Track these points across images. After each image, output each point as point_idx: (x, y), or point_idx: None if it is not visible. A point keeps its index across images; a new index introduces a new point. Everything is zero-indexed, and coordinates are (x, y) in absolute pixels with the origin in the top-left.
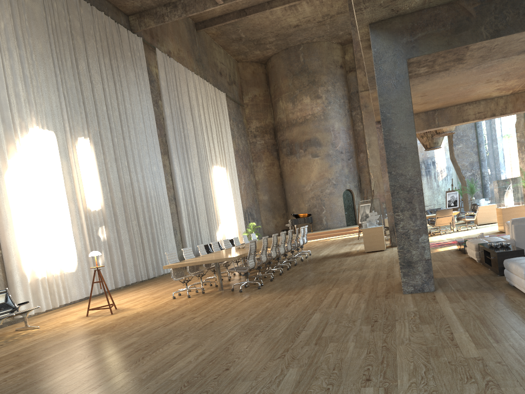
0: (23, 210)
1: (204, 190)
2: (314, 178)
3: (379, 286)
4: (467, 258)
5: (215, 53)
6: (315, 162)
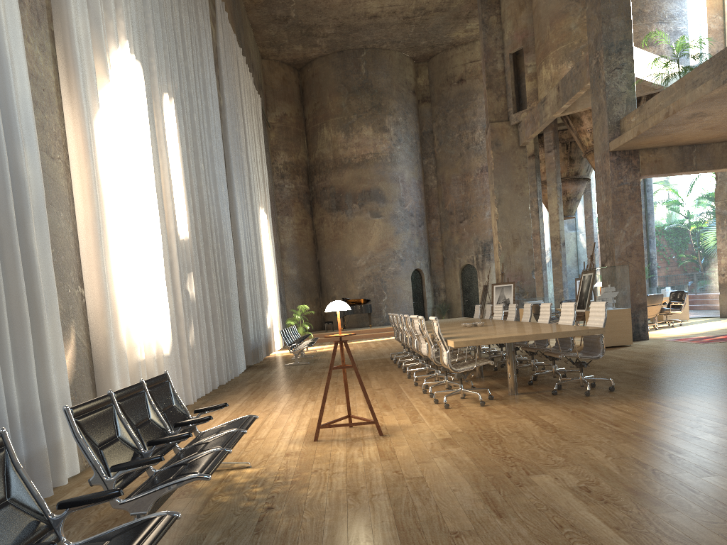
0: (117, 207)
1: (256, 243)
2: (372, 247)
3: None
4: None
5: (248, 32)
6: (375, 224)
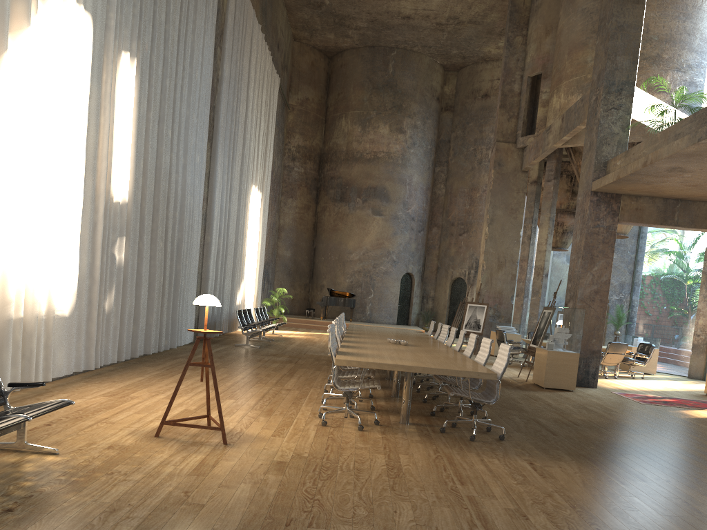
0: (14, 157)
1: (238, 219)
2: (368, 244)
3: None
4: None
5: (279, 11)
6: (374, 222)
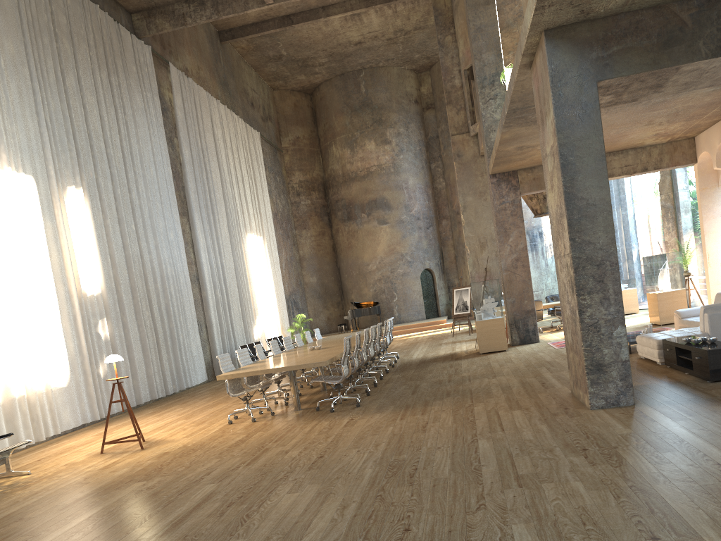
0: None
1: (237, 268)
2: (381, 253)
3: (543, 399)
4: (640, 360)
5: (245, 75)
6: (382, 231)
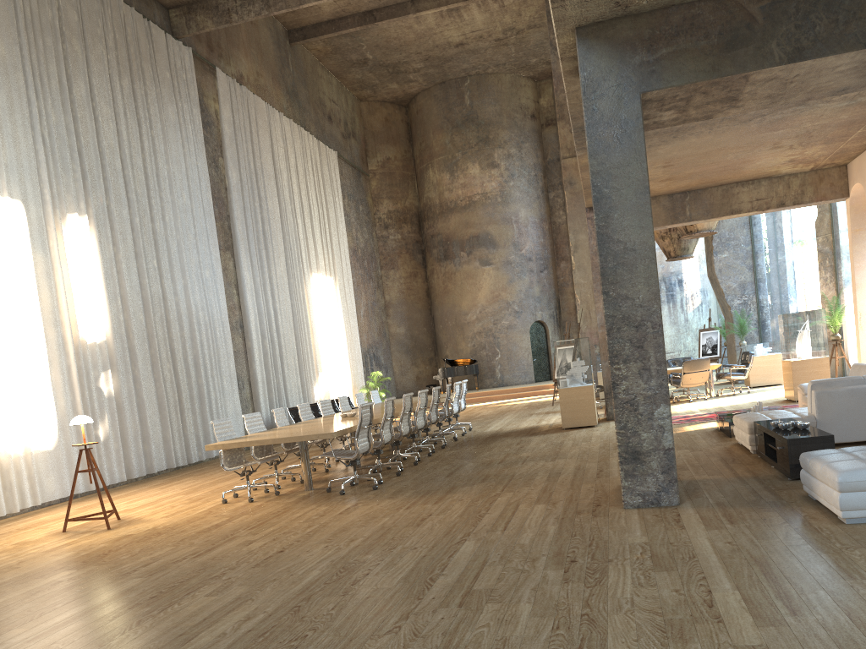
0: None
1: (295, 314)
2: (482, 300)
3: (583, 491)
4: (734, 446)
5: (322, 83)
6: (485, 273)
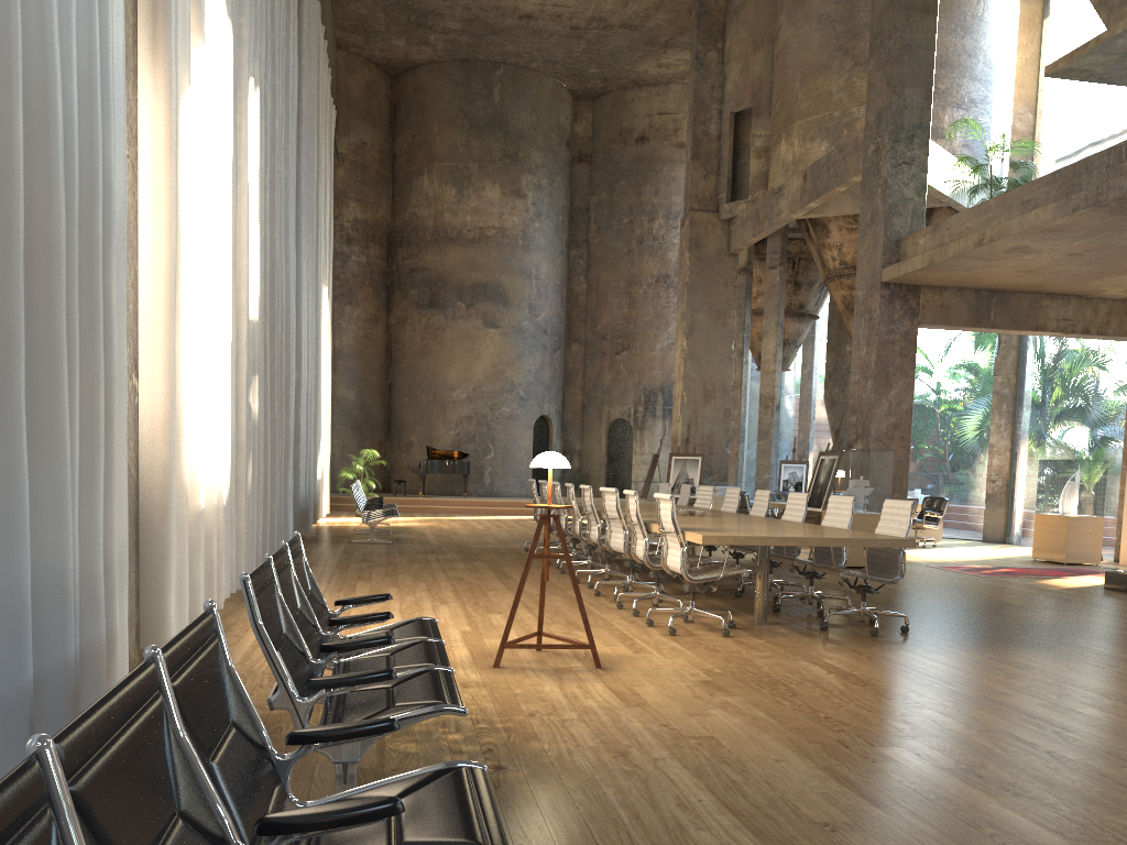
0: (195, 253)
1: (317, 341)
2: (480, 374)
3: None
4: None
5: (327, 2)
6: (488, 338)
